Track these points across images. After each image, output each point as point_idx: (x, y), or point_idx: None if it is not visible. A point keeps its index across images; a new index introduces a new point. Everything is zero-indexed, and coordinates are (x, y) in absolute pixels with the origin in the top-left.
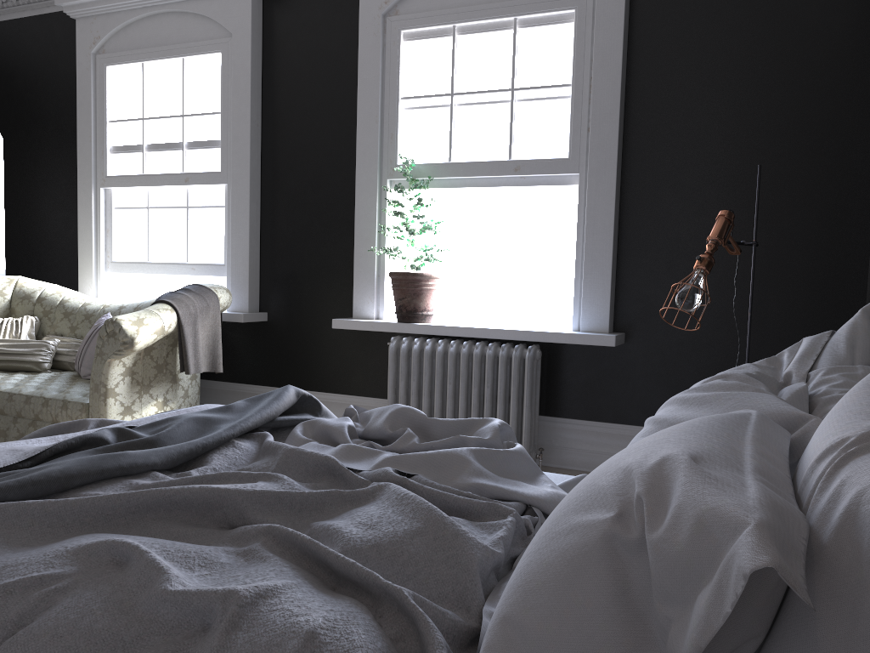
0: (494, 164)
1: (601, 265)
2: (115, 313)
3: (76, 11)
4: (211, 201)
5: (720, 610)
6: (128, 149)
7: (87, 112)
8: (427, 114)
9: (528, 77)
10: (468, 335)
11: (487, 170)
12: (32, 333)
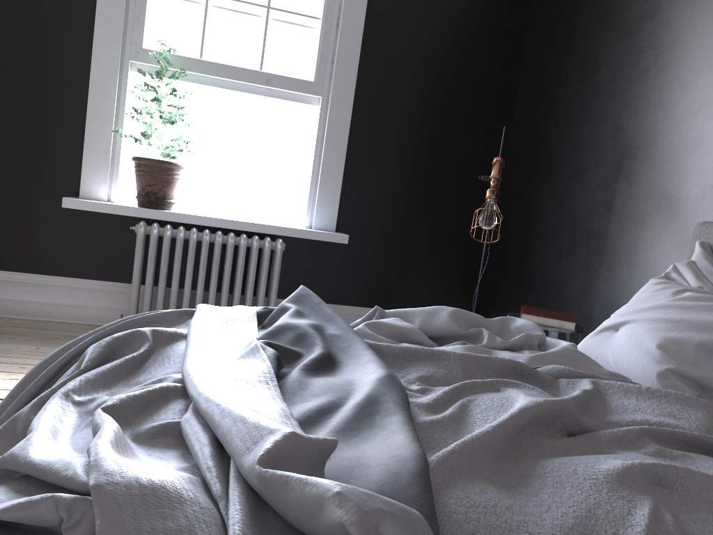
0: (247, 72)
1: (335, 177)
2: None
3: None
4: None
5: None
6: None
7: None
8: (180, 6)
9: (283, 1)
10: (220, 226)
11: (239, 75)
12: None
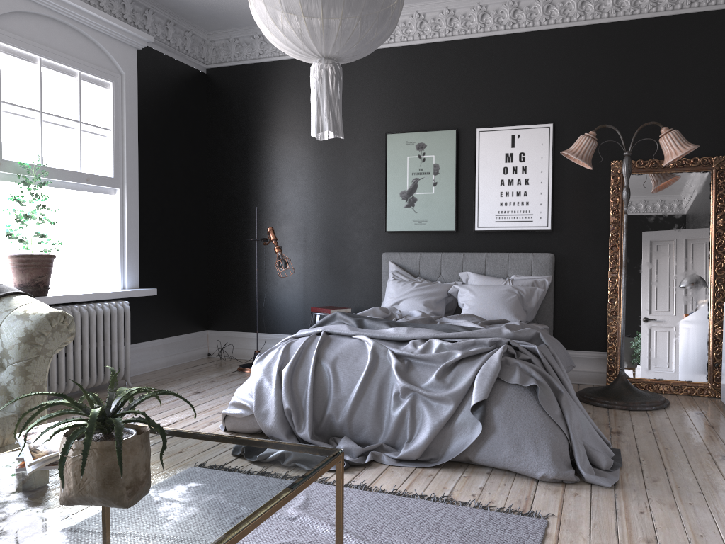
0: (74, 173)
1: (135, 247)
2: None
3: None
4: None
5: (538, 297)
6: None
7: None
8: (23, 122)
9: (88, 116)
10: (87, 299)
11: (70, 177)
12: None
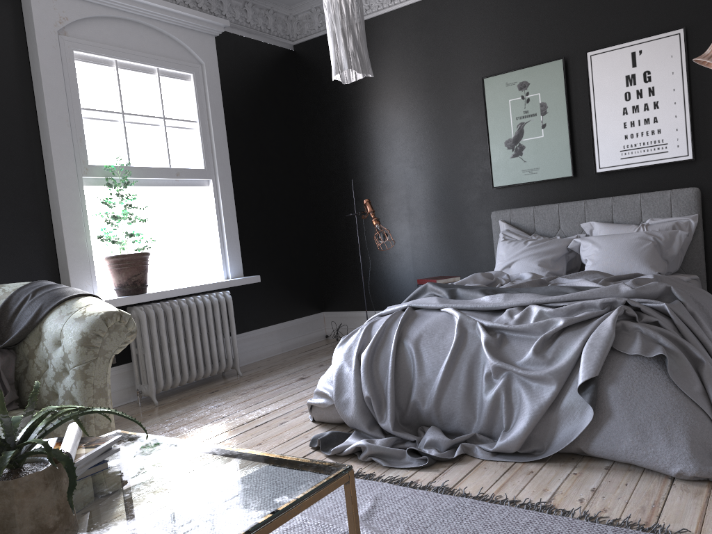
0: (163, 170)
1: (234, 236)
2: None
3: None
4: None
5: (681, 242)
6: None
7: None
8: (106, 125)
9: (171, 111)
10: (187, 293)
11: (159, 174)
12: None
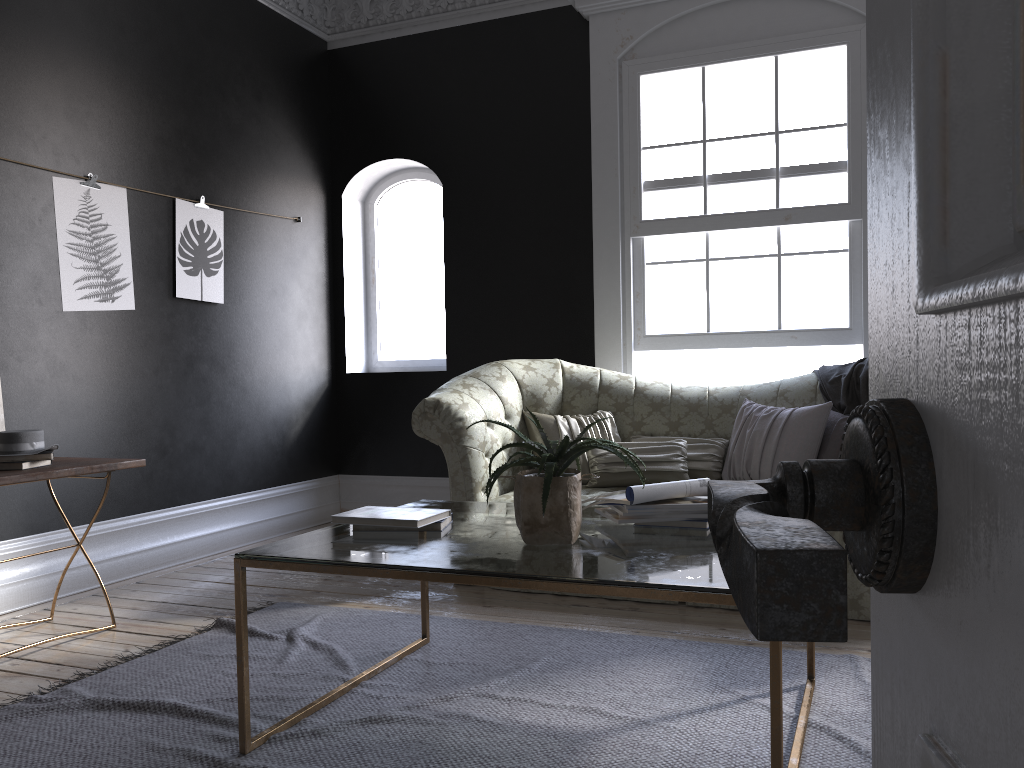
0: None
1: None
2: (739, 400)
3: (597, 4)
4: (822, 245)
5: None
6: (677, 182)
7: (611, 137)
8: None
9: None
10: None
11: None
12: (617, 435)
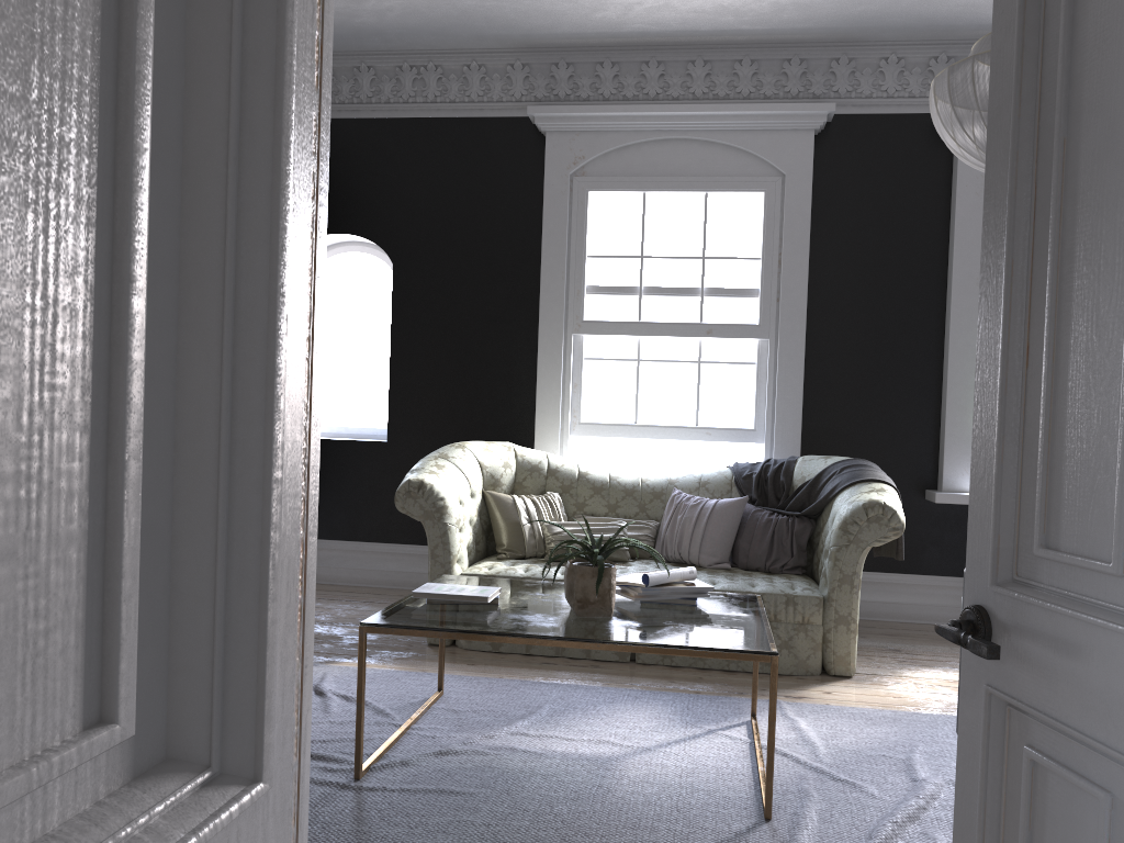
0: None
1: None
2: (668, 488)
3: (555, 124)
4: (735, 357)
5: None
6: (616, 290)
7: (560, 243)
8: None
9: None
10: None
11: None
12: (564, 514)
